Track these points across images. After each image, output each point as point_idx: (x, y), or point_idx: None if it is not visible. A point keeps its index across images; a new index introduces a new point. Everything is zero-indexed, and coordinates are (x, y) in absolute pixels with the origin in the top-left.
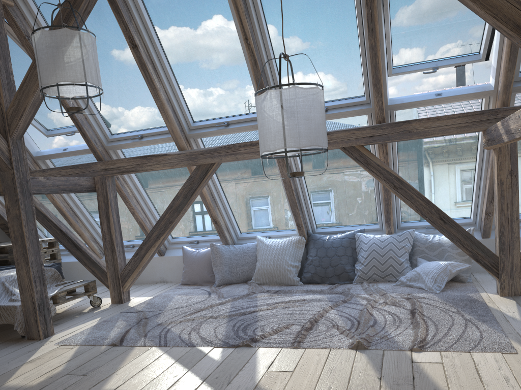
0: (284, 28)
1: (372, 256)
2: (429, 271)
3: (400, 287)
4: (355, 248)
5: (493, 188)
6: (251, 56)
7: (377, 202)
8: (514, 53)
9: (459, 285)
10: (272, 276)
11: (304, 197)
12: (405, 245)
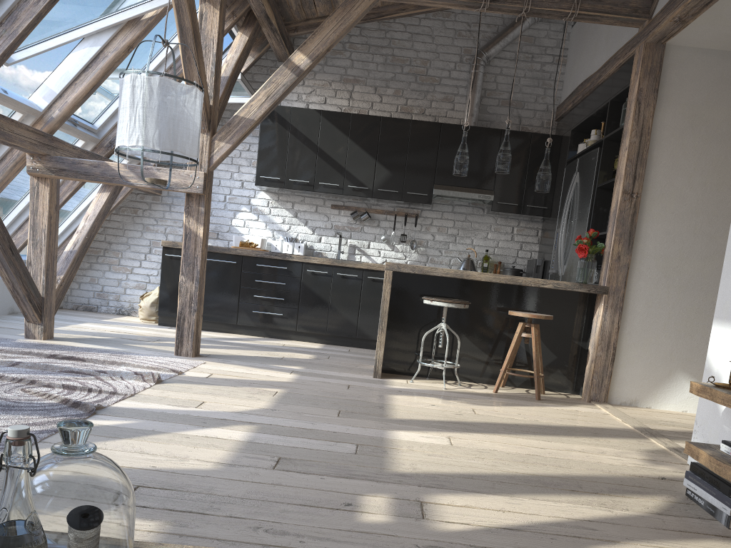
0: None
1: None
2: None
3: None
4: None
5: None
6: None
7: None
8: (90, 93)
9: None
10: None
11: None
12: None
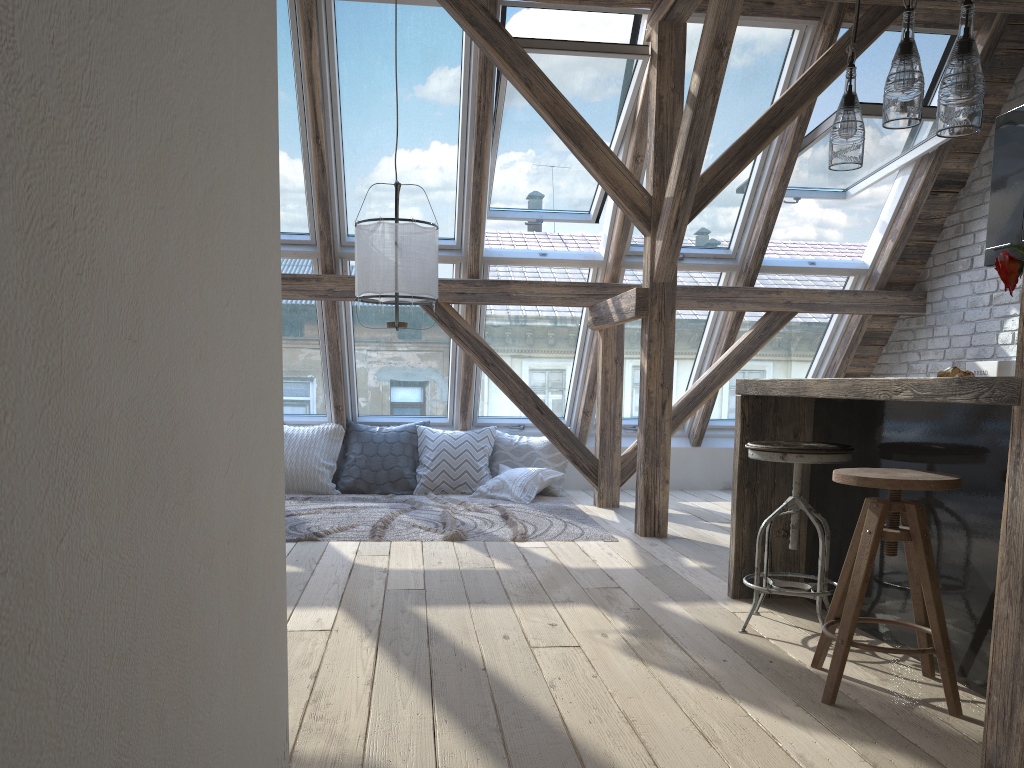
0: (365, 133)
1: (441, 457)
2: (517, 478)
3: (479, 498)
4: (417, 446)
5: (595, 380)
6: (319, 160)
7: (450, 385)
8: (627, 224)
9: (551, 498)
10: (294, 480)
11: (349, 367)
12: (485, 446)
